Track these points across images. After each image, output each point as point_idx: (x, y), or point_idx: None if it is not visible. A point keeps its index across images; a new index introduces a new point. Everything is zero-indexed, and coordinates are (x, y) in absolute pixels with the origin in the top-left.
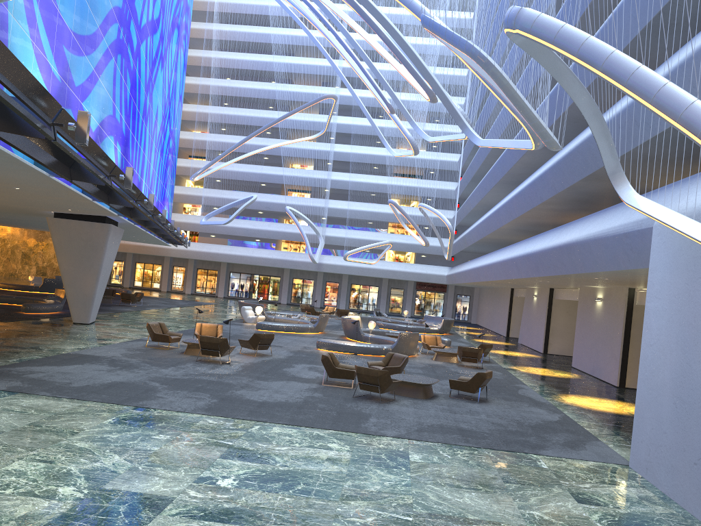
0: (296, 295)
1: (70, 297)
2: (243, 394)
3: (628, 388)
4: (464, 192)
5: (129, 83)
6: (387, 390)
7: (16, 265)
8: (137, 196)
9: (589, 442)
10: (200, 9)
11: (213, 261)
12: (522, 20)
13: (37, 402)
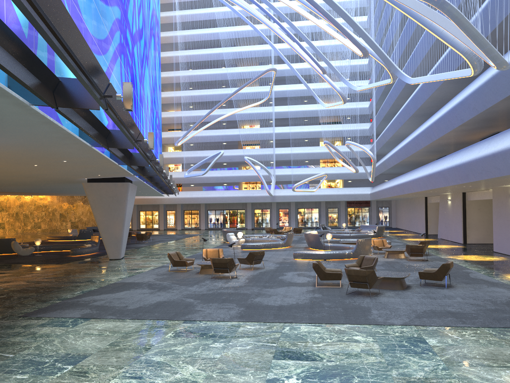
0: (258, 221)
1: (105, 240)
2: (260, 301)
3: None
4: (376, 129)
5: (129, 76)
6: (373, 285)
7: (56, 223)
8: (151, 157)
9: None
10: (165, 22)
11: (194, 204)
12: None
13: (108, 325)
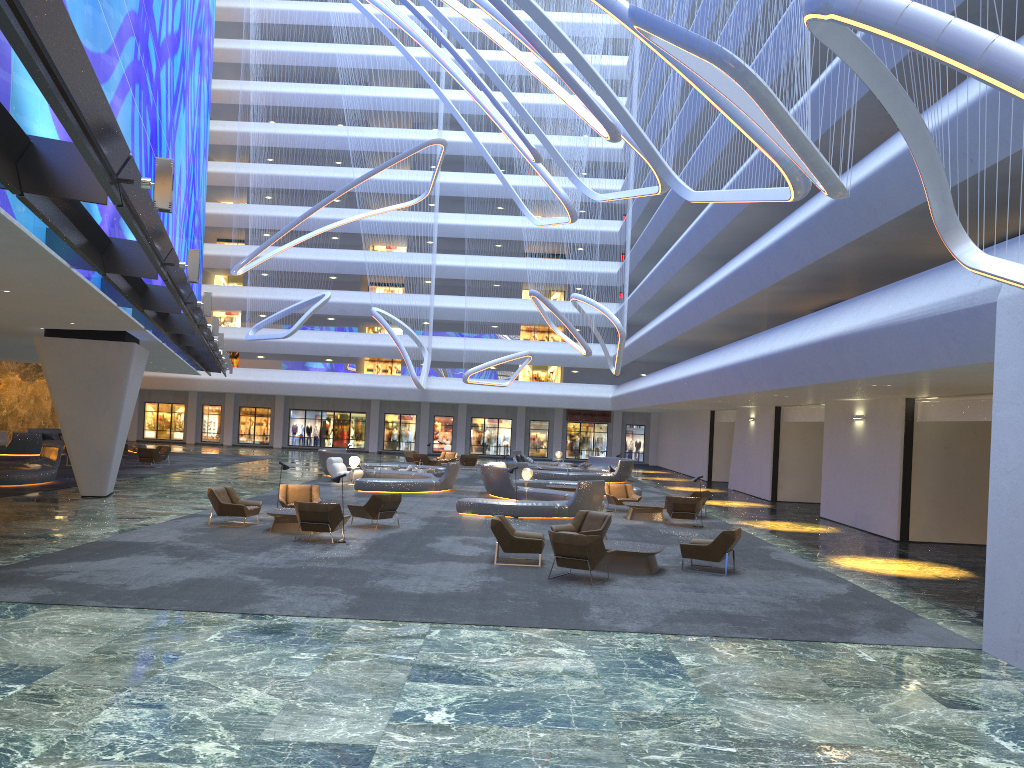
0: (391, 438)
1: (75, 457)
2: (389, 584)
3: (912, 542)
4: (630, 275)
5: (148, 128)
6: (599, 564)
7: None
8: (187, 296)
9: (909, 621)
10: (224, 19)
11: (263, 395)
12: (840, 0)
13: (89, 617)
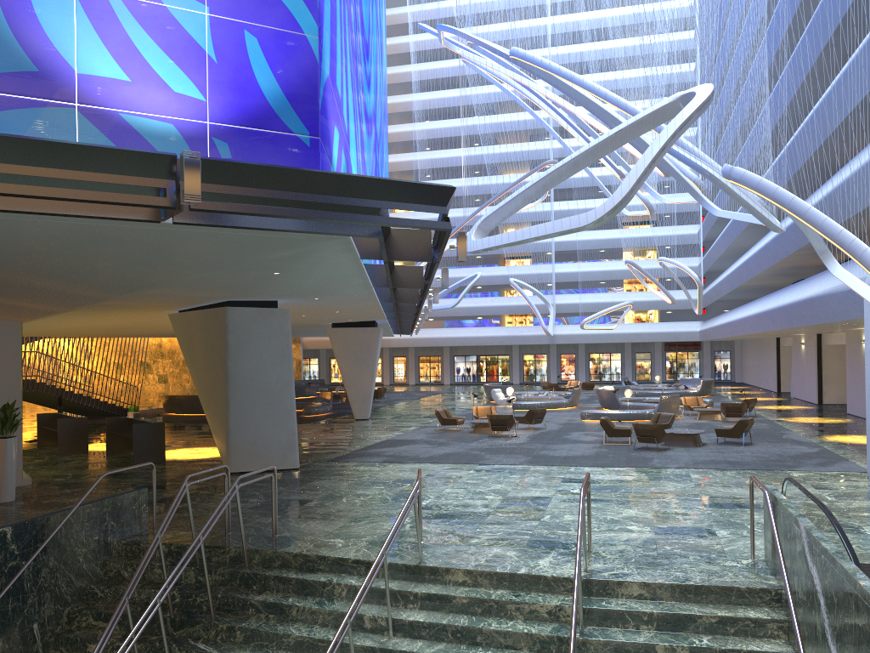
0: (529, 373)
1: (351, 397)
2: (546, 453)
3: None
4: (708, 234)
5: None
6: (661, 440)
7: None
8: None
9: (838, 462)
10: (391, 82)
11: (434, 347)
12: (734, 175)
13: (413, 466)
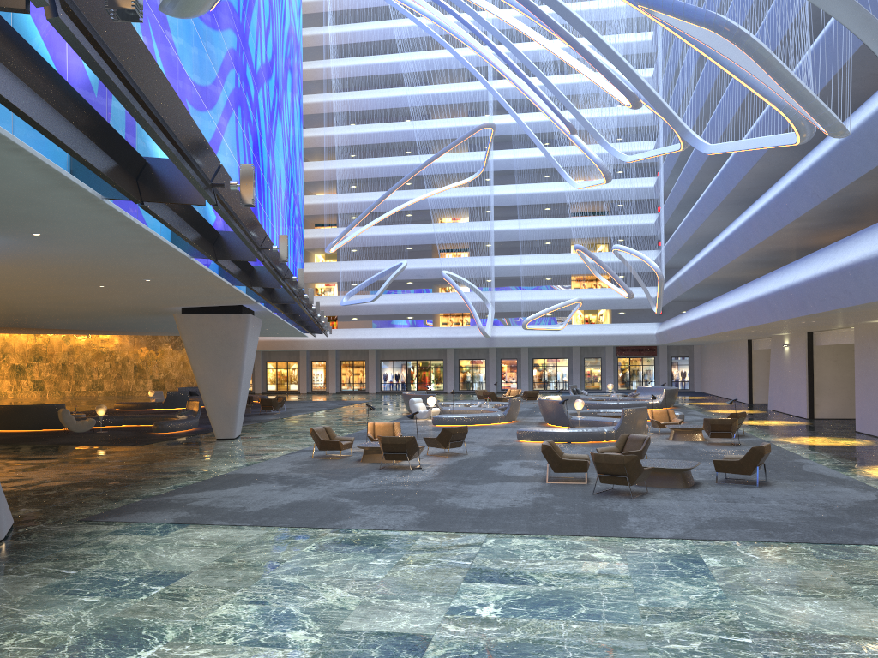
0: (465, 380)
1: (209, 408)
2: (455, 502)
3: None
4: (666, 224)
5: (250, 140)
6: (637, 480)
7: (128, 381)
8: (284, 273)
9: None
10: (310, 45)
11: (358, 350)
12: None
13: (215, 533)
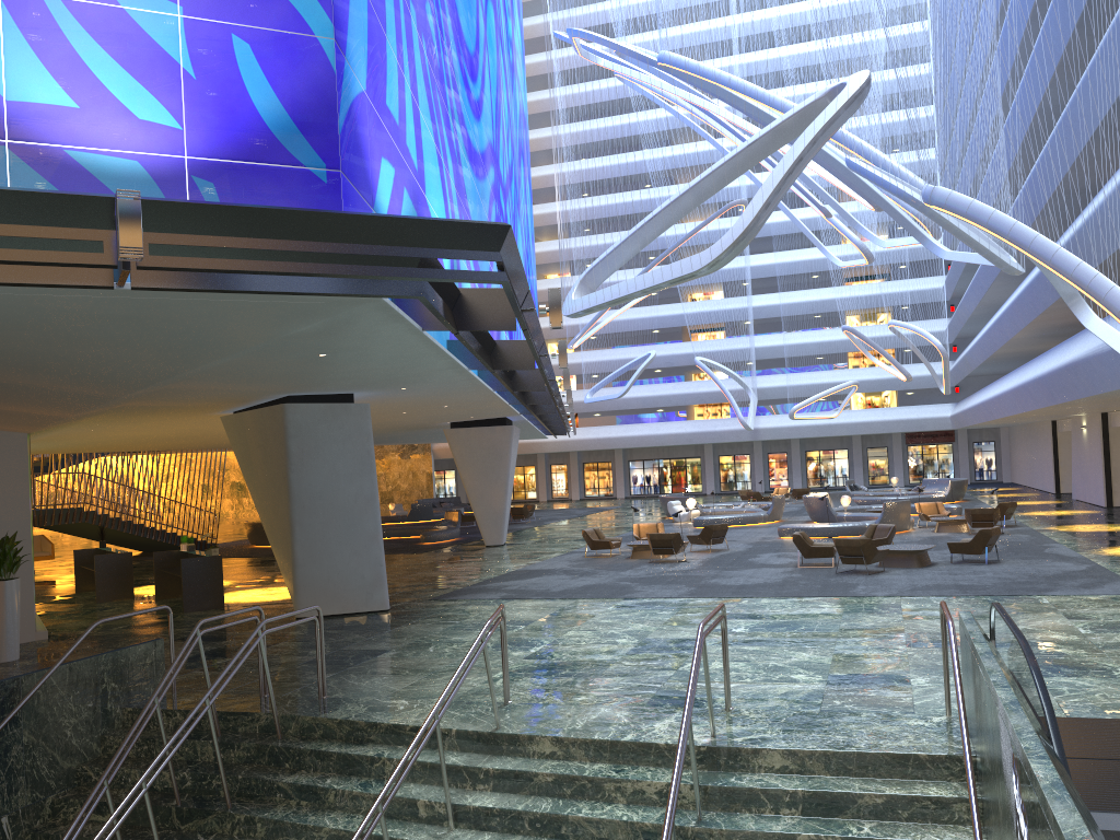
0: (727, 479)
1: (479, 517)
2: (717, 581)
3: None
4: (957, 287)
5: None
6: (873, 560)
7: None
8: (555, 391)
9: (1110, 582)
10: (534, 111)
11: (603, 450)
12: (936, 198)
13: (537, 603)
